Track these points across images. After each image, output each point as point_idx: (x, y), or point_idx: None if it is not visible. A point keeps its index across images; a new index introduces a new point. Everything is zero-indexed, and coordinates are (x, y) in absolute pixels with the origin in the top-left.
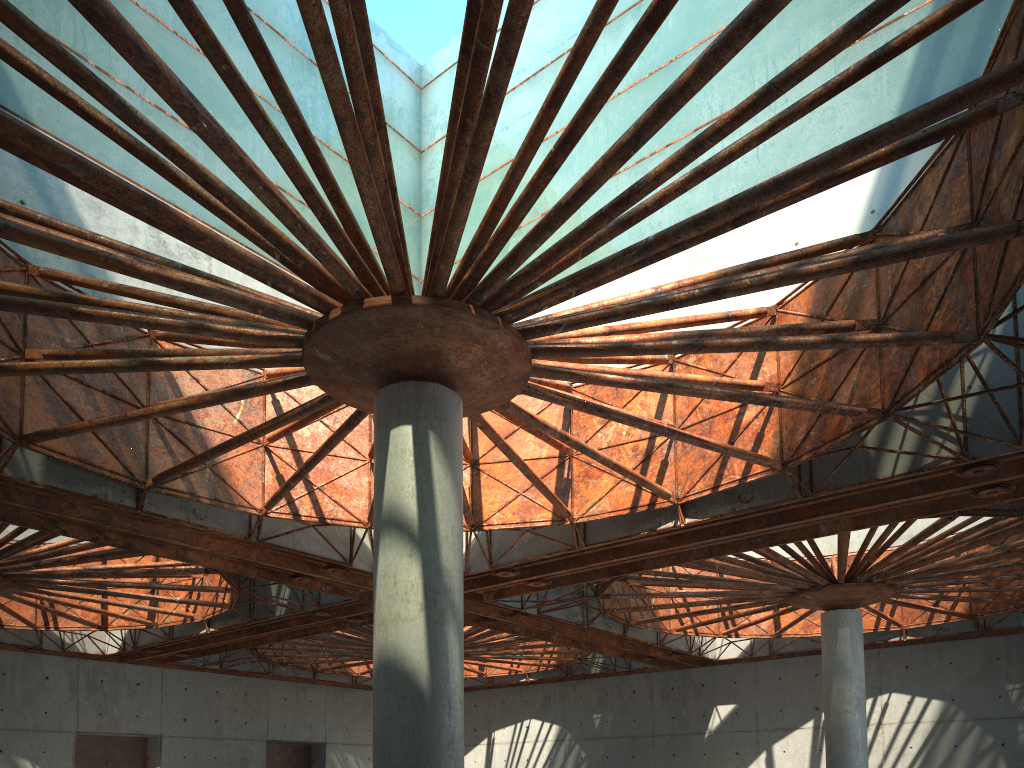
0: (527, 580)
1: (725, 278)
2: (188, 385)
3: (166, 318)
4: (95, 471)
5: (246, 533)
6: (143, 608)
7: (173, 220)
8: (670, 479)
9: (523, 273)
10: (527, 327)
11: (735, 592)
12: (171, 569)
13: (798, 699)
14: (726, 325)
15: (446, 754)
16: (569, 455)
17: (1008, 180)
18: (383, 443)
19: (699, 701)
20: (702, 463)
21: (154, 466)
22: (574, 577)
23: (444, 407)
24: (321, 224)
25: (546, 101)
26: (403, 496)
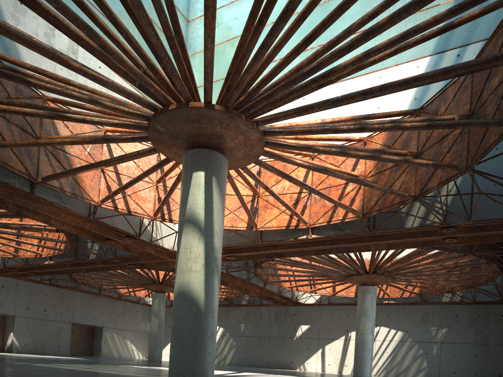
0: (226, 255)
1: (359, 121)
2: (62, 129)
3: (77, 93)
4: (10, 169)
5: (87, 214)
6: (14, 246)
7: (99, 41)
8: (307, 214)
9: (269, 102)
10: (266, 130)
11: (321, 272)
12: (37, 227)
13: (339, 325)
14: (341, 142)
15: (209, 340)
16: (258, 196)
17: (492, 98)
18: (188, 179)
19: (292, 322)
20: (323, 209)
21: (42, 171)
22: (249, 256)
23: (220, 165)
24: (174, 58)
25: (298, 16)
26: (197, 208)
